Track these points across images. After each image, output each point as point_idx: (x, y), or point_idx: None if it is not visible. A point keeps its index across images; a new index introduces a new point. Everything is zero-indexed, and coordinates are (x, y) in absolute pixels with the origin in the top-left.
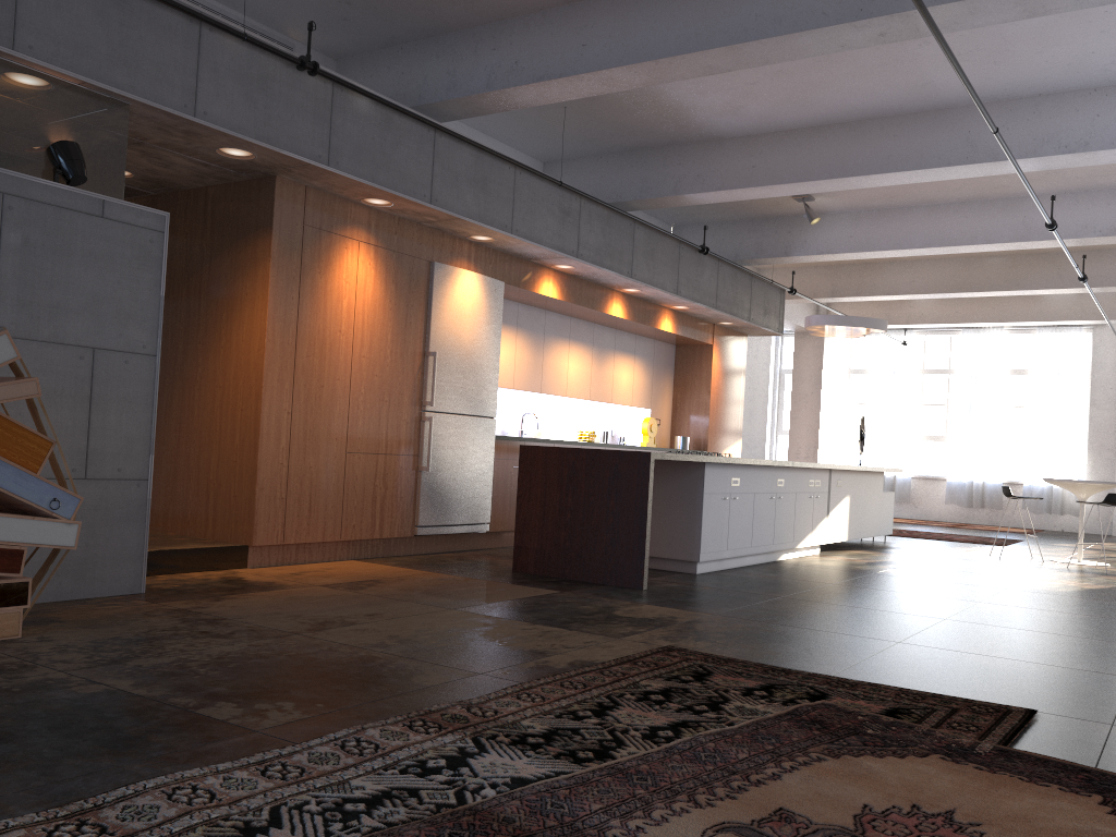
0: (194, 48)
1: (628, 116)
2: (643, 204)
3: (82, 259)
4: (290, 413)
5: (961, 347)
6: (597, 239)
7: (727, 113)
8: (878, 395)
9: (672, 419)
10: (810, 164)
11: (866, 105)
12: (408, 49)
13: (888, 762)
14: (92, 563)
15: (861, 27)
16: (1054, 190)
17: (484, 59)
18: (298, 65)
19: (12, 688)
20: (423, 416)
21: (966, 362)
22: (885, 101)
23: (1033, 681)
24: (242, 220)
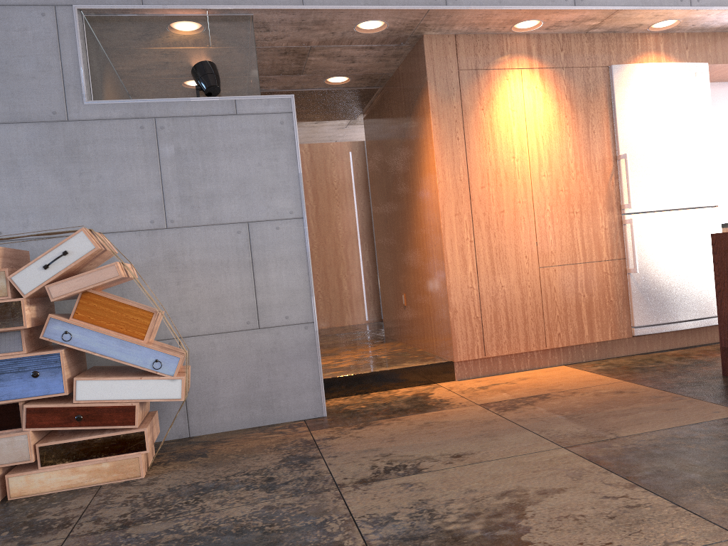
0: None
1: None
2: None
3: (225, 153)
4: (472, 241)
5: None
6: None
7: None
8: None
9: None
10: None
11: None
12: None
13: None
14: (276, 395)
15: None
16: None
17: None
18: None
19: None
20: (623, 220)
21: None
22: None
23: None
24: (414, 85)
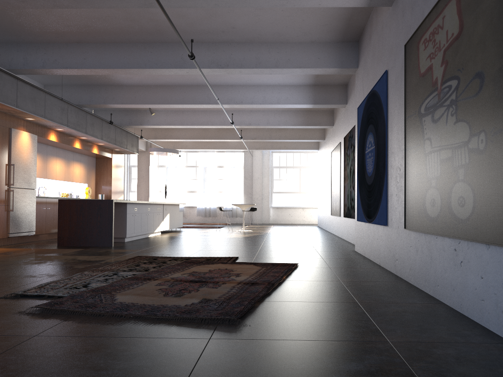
0: None
1: (88, 75)
2: (90, 106)
3: None
4: None
5: (200, 157)
6: (74, 119)
7: (126, 78)
8: (170, 175)
9: (96, 187)
10: (156, 98)
11: (176, 81)
12: (2, 46)
13: (211, 265)
14: None
15: (182, 70)
16: (232, 109)
17: (41, 56)
18: None
19: None
20: (9, 189)
21: (202, 163)
22: (182, 81)
23: (236, 253)
24: None
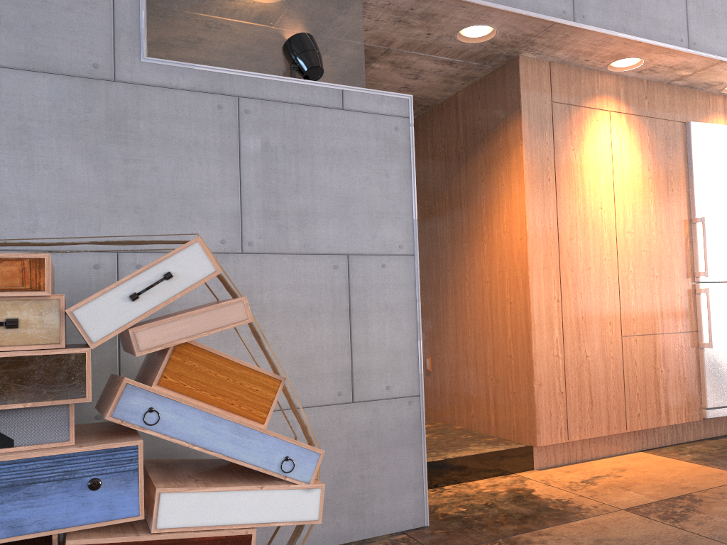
0: None
1: None
2: None
3: (325, 158)
4: (559, 301)
5: None
6: None
7: None
8: None
9: None
10: None
11: None
12: None
13: None
14: (368, 498)
15: None
16: None
17: None
18: None
19: None
20: (697, 289)
21: None
22: None
23: None
24: (490, 113)
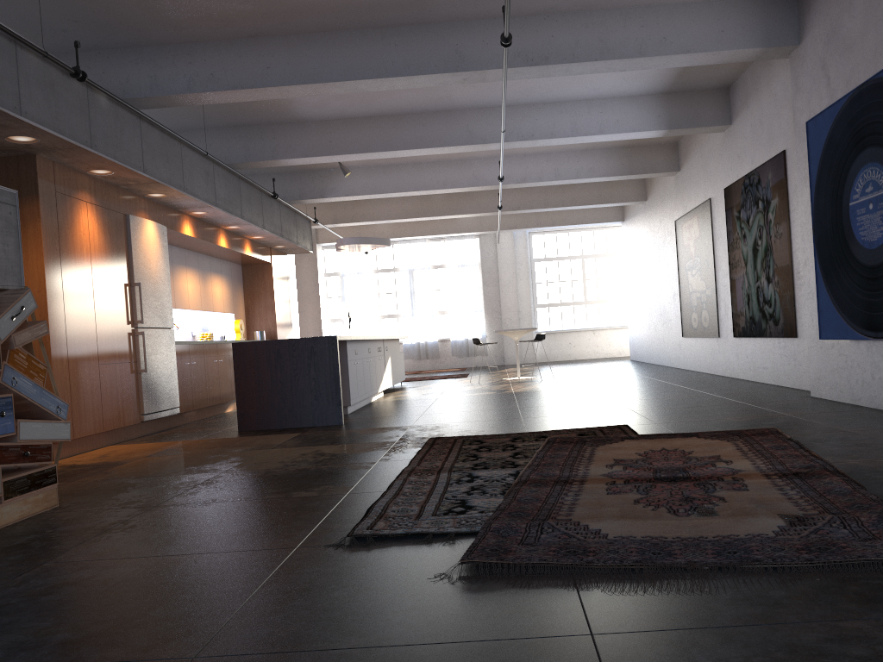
0: (15, 63)
1: (246, 105)
2: (245, 165)
3: None
4: (66, 338)
5: (401, 252)
6: (224, 192)
7: (317, 107)
8: (349, 290)
9: (247, 319)
10: (370, 141)
11: (408, 106)
12: (106, 55)
13: (616, 444)
14: None
15: (456, 75)
16: (489, 155)
17: (182, 69)
18: (72, 74)
19: (158, 514)
20: (136, 332)
21: (405, 262)
22: (420, 105)
23: (603, 418)
24: None
